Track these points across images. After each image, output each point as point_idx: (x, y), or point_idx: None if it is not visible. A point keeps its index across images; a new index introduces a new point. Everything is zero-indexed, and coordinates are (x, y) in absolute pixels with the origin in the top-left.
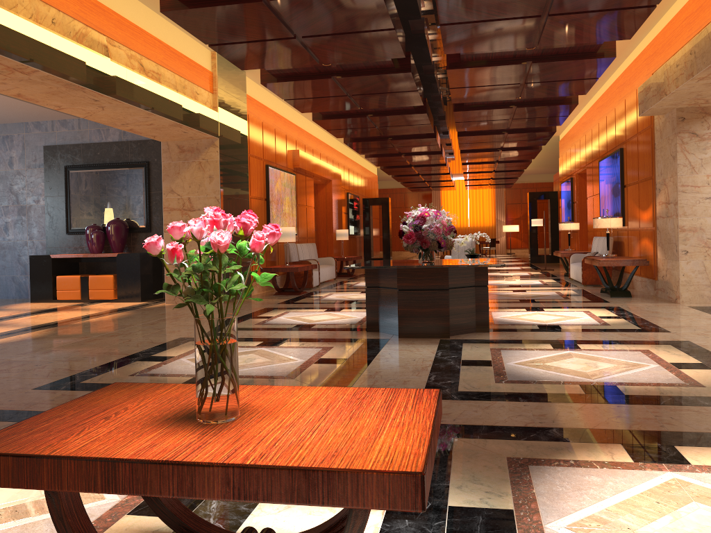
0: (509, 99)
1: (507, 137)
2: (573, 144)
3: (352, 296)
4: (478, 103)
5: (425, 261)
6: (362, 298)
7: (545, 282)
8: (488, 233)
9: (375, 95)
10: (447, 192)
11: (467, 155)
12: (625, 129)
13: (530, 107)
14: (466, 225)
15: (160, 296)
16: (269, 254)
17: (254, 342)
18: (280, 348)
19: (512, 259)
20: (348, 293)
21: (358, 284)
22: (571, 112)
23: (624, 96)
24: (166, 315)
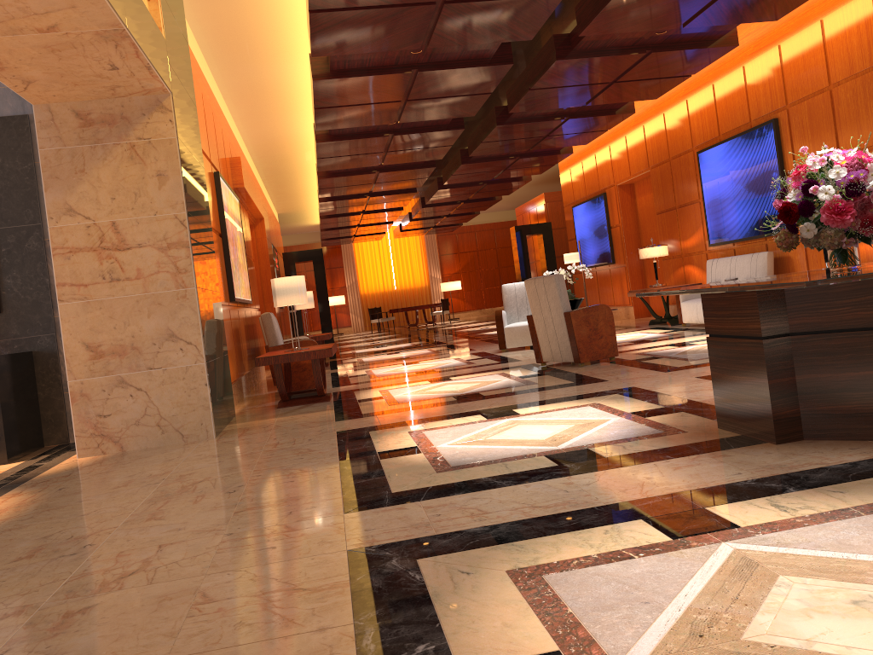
0: (668, 28)
1: (561, 126)
2: (604, 147)
3: (440, 389)
4: (598, 45)
5: (850, 268)
6: (467, 388)
7: (662, 333)
8: (421, 296)
9: (486, 4)
10: (362, 246)
11: (468, 167)
12: (783, 89)
13: (671, 51)
14: (392, 288)
15: (40, 445)
16: (235, 336)
17: (625, 526)
18: (774, 532)
19: (481, 322)
20: (412, 385)
21: (376, 372)
22: (706, 65)
23: (773, 41)
24: (142, 485)
